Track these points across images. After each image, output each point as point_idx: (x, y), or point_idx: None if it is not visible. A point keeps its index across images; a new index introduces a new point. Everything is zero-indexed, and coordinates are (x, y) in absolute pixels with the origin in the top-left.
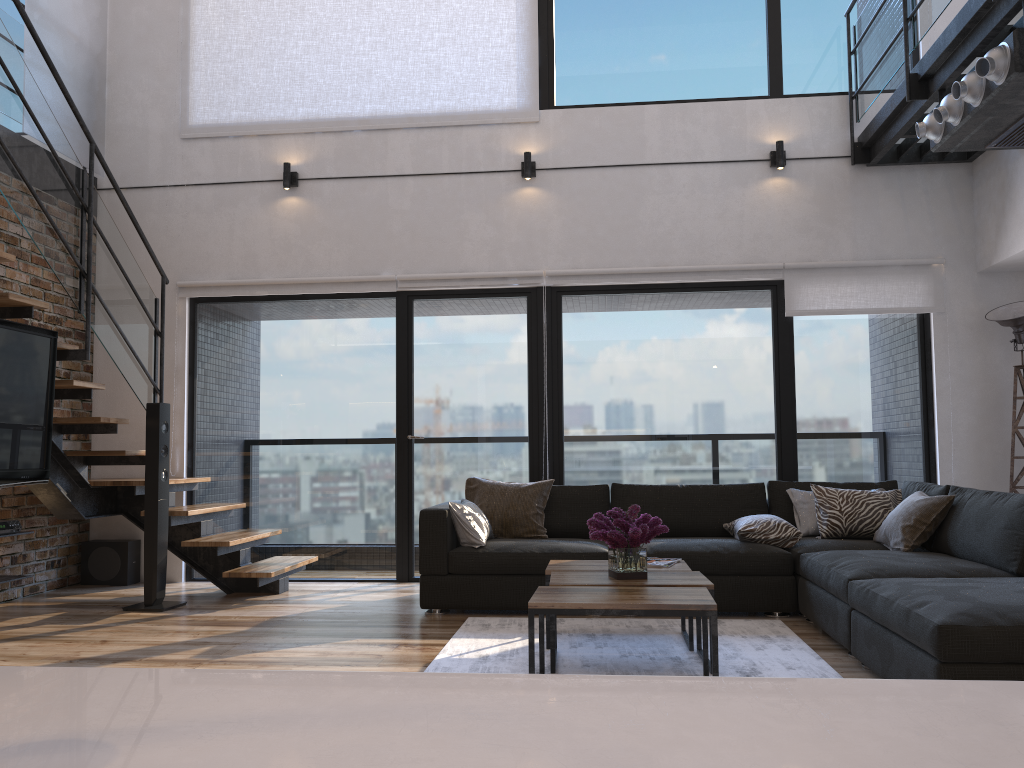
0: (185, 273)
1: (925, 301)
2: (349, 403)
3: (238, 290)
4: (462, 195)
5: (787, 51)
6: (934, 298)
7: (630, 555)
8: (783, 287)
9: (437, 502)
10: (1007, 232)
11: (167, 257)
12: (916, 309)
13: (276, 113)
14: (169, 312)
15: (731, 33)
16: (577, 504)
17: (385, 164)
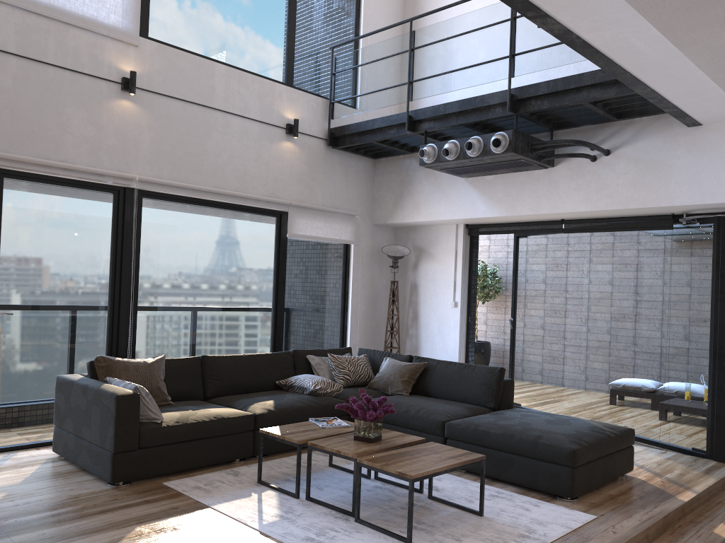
0: None
1: (351, 237)
2: None
3: None
4: (66, 90)
5: (297, 57)
6: (355, 236)
7: (377, 425)
8: (285, 216)
9: (19, 375)
10: (403, 208)
11: None
12: (347, 241)
13: None
14: None
15: (268, 30)
16: (181, 373)
17: None
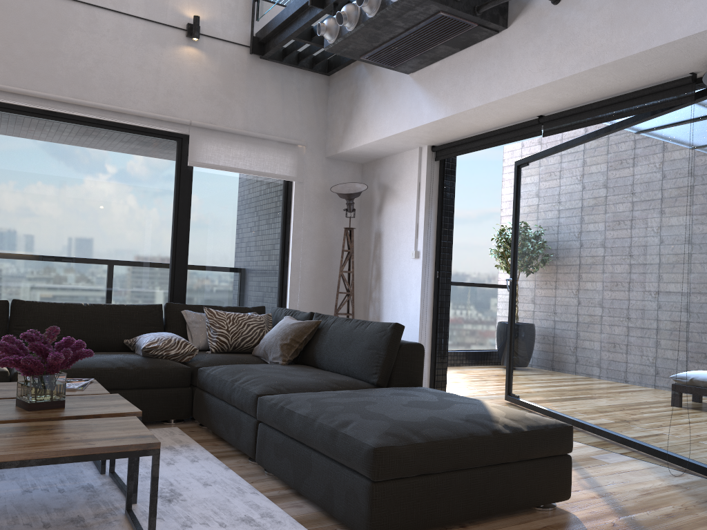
0: None
1: (291, 172)
2: None
3: None
4: None
5: None
6: (297, 171)
7: (47, 383)
8: (188, 141)
9: None
10: (352, 130)
11: None
12: (285, 177)
13: None
14: None
15: None
16: None
17: None
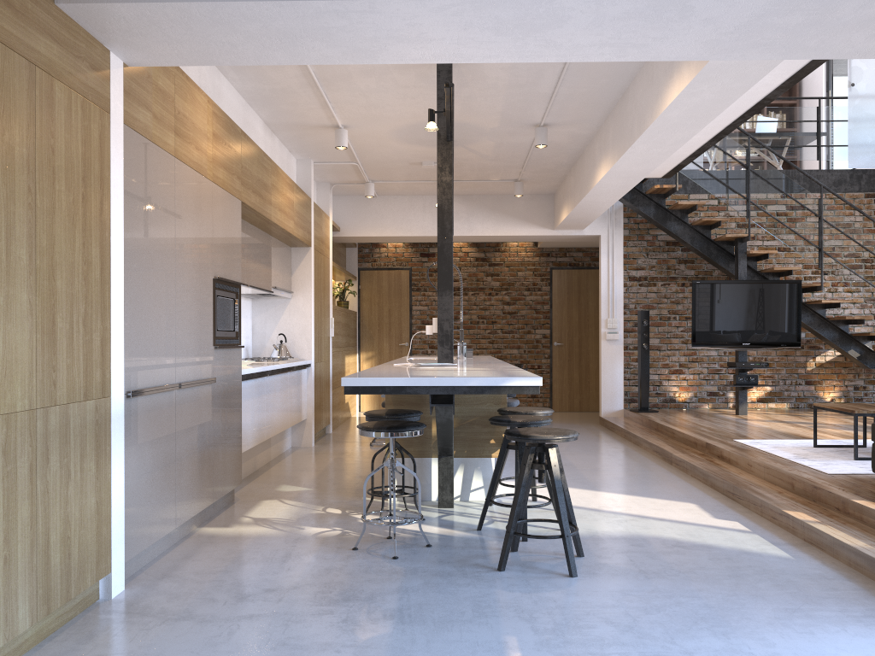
0: None
1: None
2: None
3: None
4: None
5: None
6: None
7: None
8: None
9: None
10: None
11: None
12: None
13: None
14: None
15: None
16: None
17: None
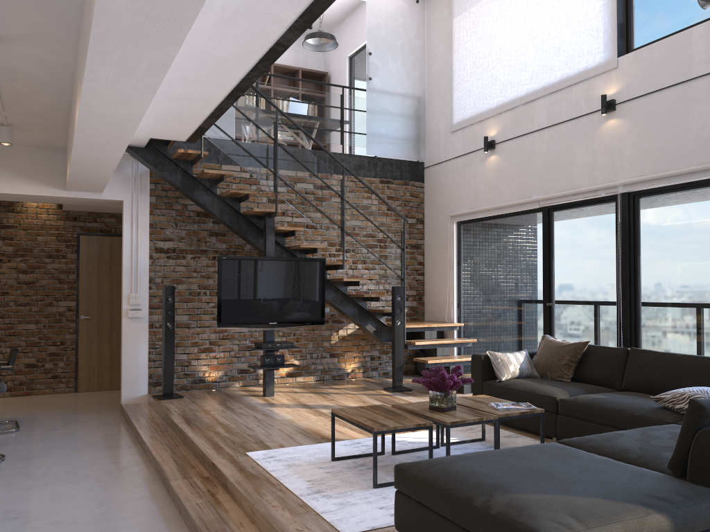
0: (453, 208)
1: None
2: (521, 281)
3: (471, 215)
4: (572, 135)
5: None
6: None
7: (435, 396)
8: None
9: None
10: None
11: (447, 200)
12: None
13: (485, 106)
14: (448, 231)
15: None
16: (603, 361)
17: (533, 123)
